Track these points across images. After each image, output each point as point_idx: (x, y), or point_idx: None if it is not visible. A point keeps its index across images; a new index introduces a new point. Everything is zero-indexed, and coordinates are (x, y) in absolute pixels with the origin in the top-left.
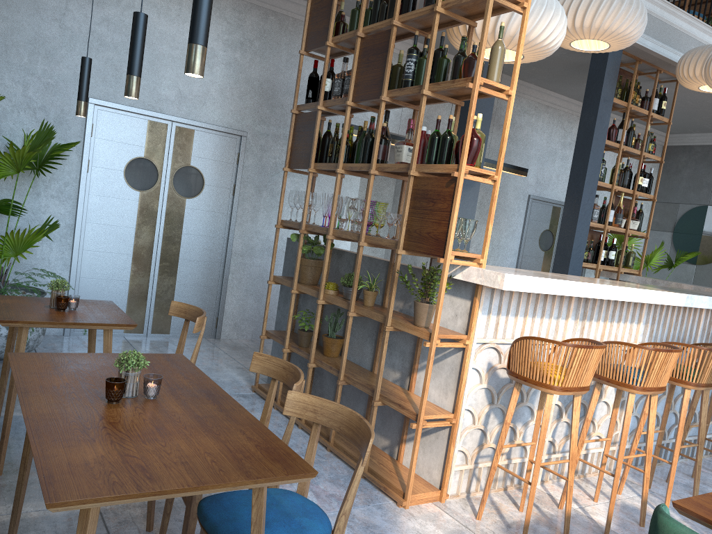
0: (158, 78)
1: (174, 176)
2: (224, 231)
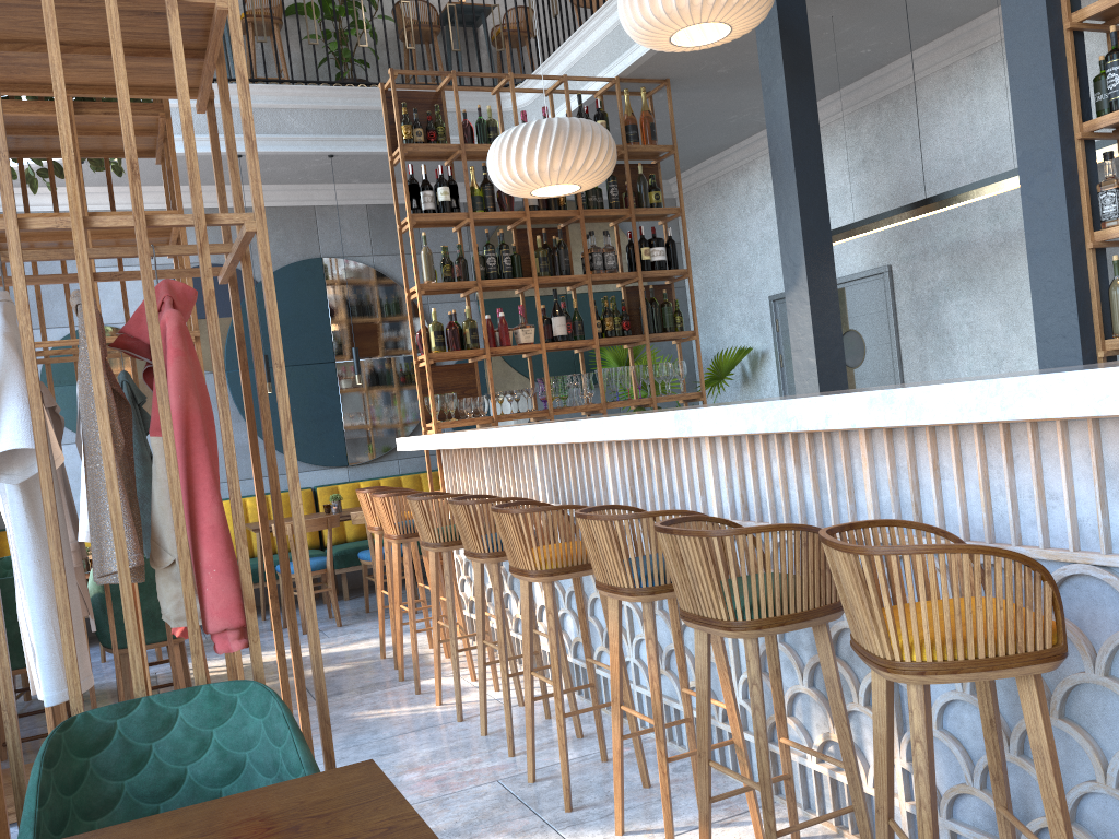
0: None
1: None
2: None
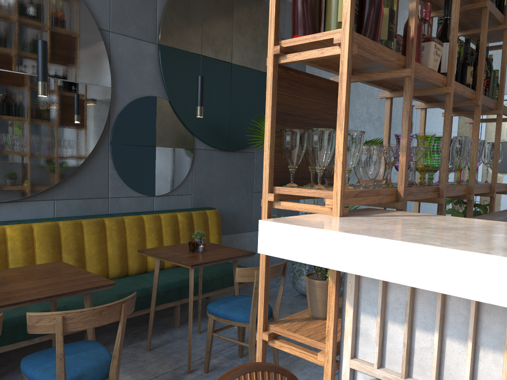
0: None
1: None
2: None
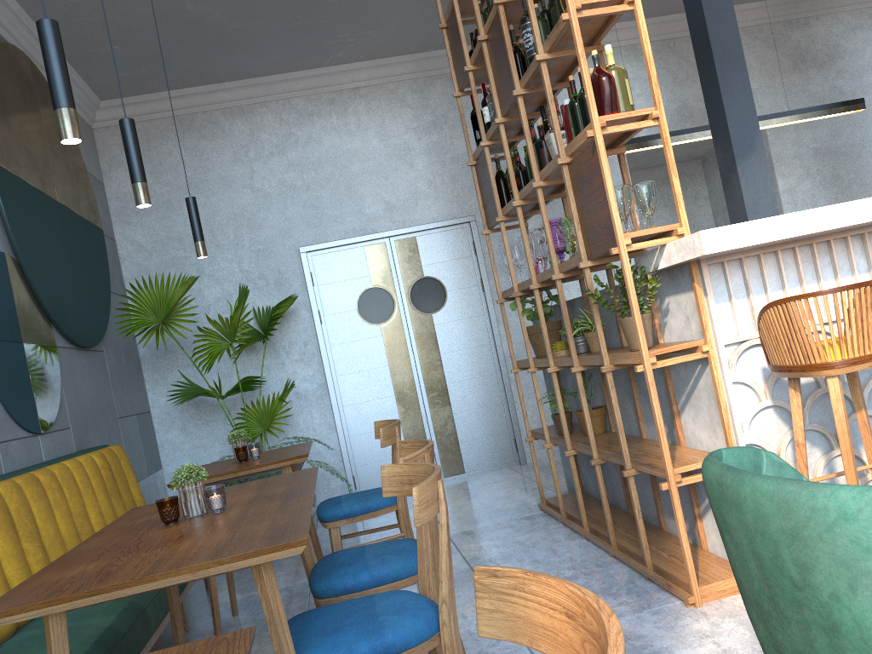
0: (359, 199)
1: (411, 295)
2: (487, 336)
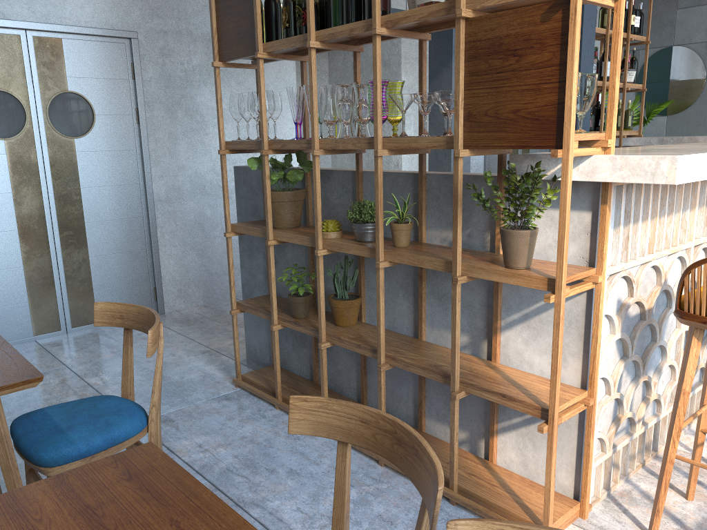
0: None
1: (50, 110)
2: (137, 175)
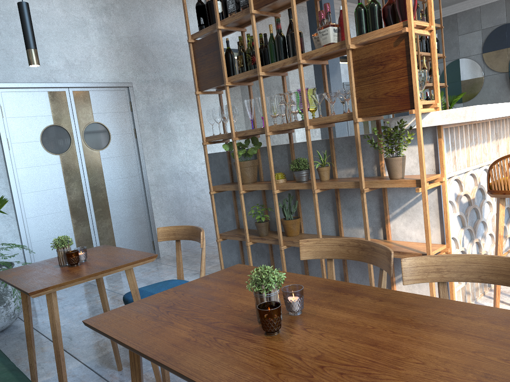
0: (45, 53)
1: (84, 134)
2: (137, 170)
